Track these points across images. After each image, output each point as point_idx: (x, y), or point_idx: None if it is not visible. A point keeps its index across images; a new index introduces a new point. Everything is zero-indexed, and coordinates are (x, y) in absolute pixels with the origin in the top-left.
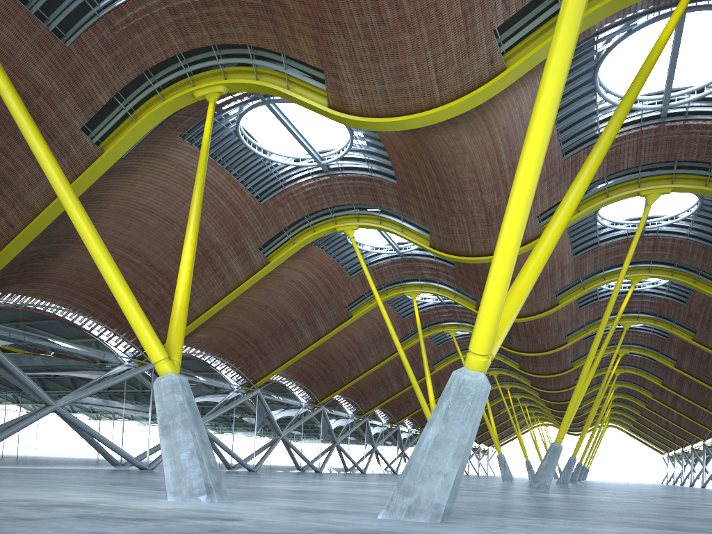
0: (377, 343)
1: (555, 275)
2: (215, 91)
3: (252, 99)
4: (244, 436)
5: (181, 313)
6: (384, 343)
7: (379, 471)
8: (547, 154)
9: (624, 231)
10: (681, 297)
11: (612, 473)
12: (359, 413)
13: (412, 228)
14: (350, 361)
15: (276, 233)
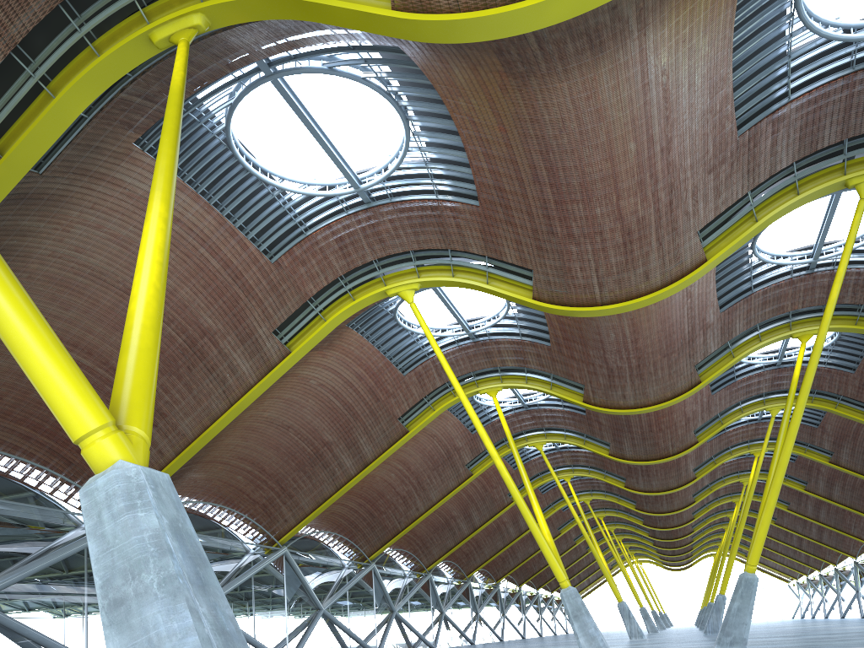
0: (440, 469)
1: (695, 340)
2: (187, 25)
3: (249, 72)
4: (270, 615)
5: (145, 336)
6: (449, 468)
7: (452, 643)
8: (716, 126)
9: (788, 268)
10: (849, 363)
11: None
12: (420, 568)
13: (504, 275)
14: (406, 498)
15: (297, 306)
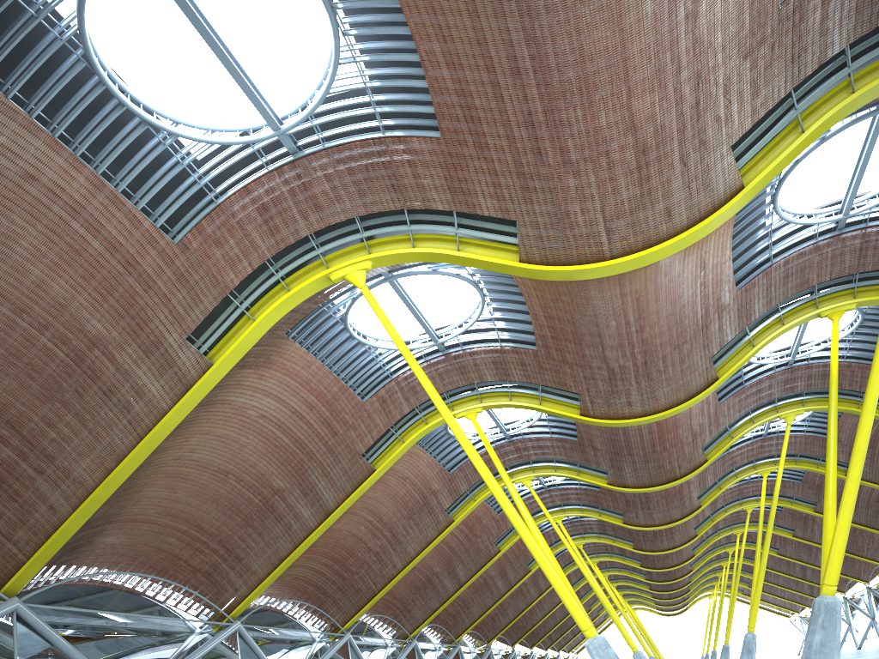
0: (417, 517)
1: (709, 326)
2: None
3: None
4: None
5: None
6: (426, 515)
7: None
8: None
9: (813, 229)
10: (872, 354)
11: (733, 654)
12: (403, 635)
13: (480, 235)
14: (380, 554)
15: (216, 302)
